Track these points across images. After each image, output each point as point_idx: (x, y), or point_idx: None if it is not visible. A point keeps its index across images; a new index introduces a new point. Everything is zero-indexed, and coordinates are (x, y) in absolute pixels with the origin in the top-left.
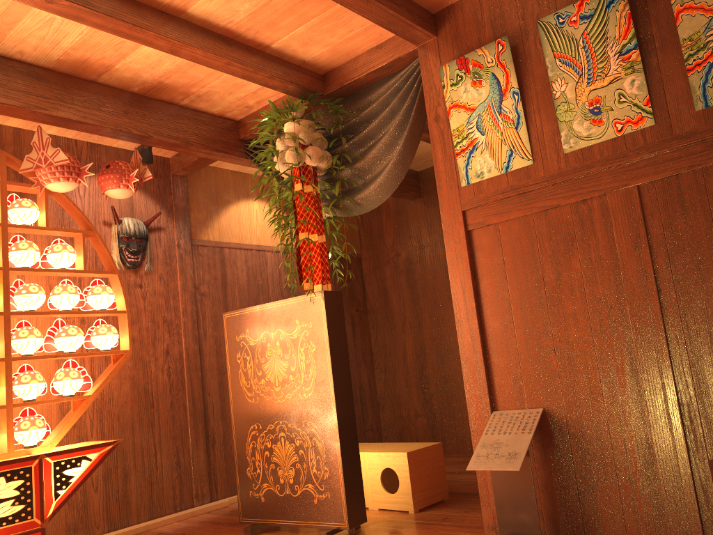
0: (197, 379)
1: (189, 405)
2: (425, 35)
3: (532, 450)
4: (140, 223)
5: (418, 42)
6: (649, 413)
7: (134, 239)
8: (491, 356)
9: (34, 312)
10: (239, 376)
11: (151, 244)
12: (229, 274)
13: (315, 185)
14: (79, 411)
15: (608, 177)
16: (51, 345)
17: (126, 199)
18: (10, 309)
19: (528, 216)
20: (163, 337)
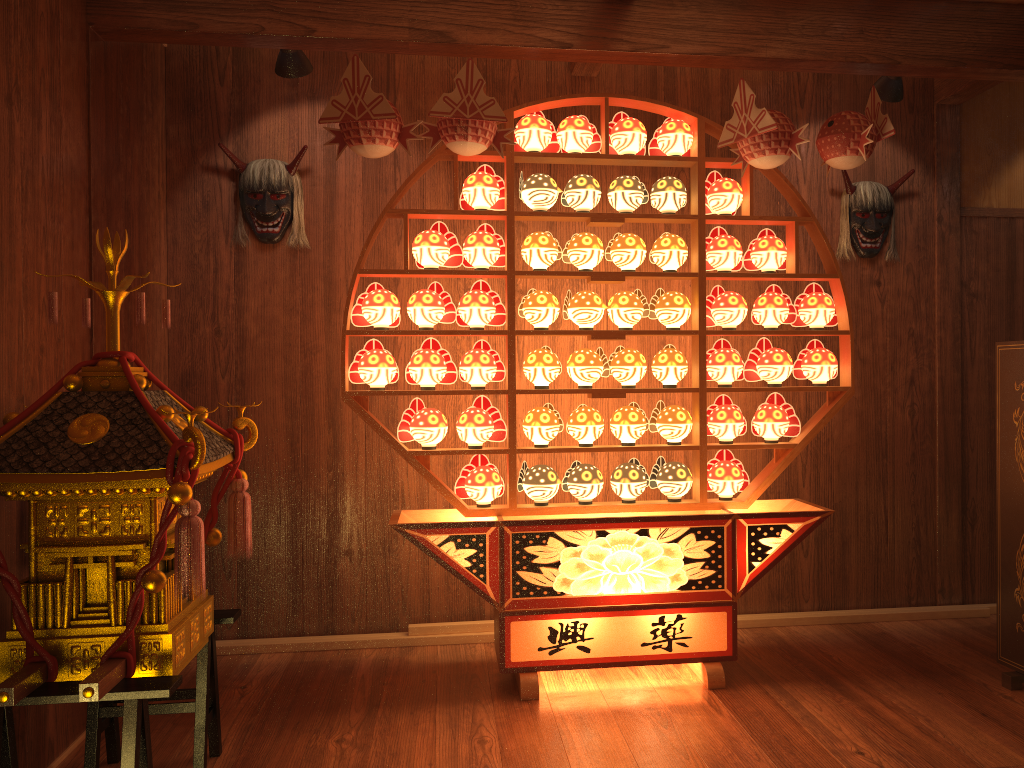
0: (954, 424)
1: (938, 460)
2: None
3: None
4: (881, 189)
5: None
6: None
7: (871, 215)
8: None
9: (732, 331)
10: (1013, 446)
11: (897, 220)
12: (1021, 262)
13: None
14: (782, 463)
15: None
16: (752, 372)
17: None
18: (705, 327)
19: None
20: (907, 359)
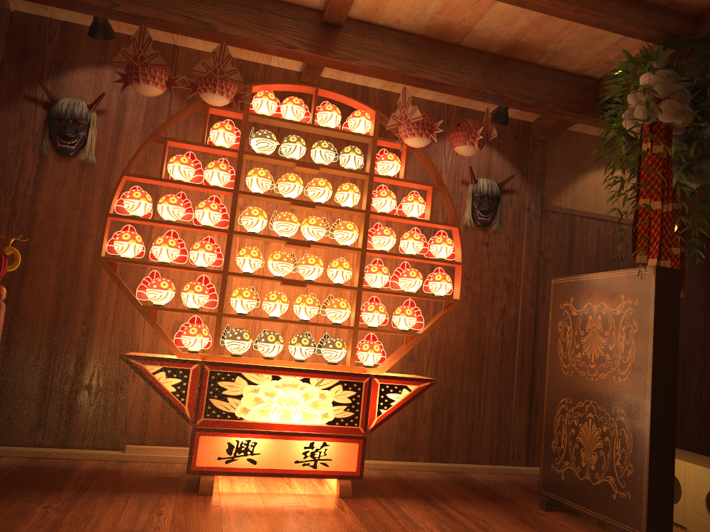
0: (528, 343)
1: (517, 366)
2: None
3: None
4: (493, 184)
5: None
6: None
7: (486, 199)
8: None
9: (384, 252)
10: (557, 345)
11: (502, 206)
12: (577, 244)
13: (666, 145)
14: (409, 345)
15: None
16: (395, 283)
17: (484, 161)
18: (366, 247)
19: None
20: (502, 296)
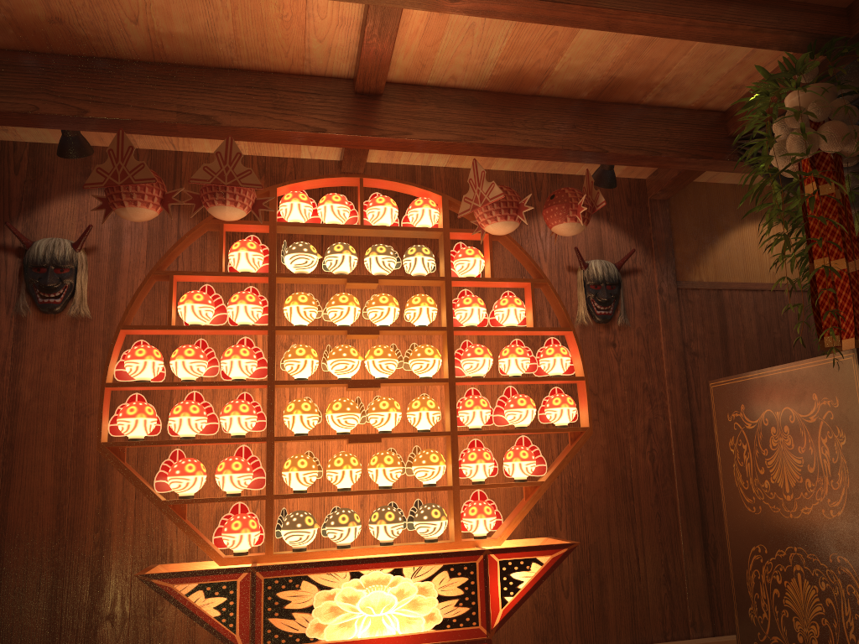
0: (689, 467)
1: (679, 500)
2: None
3: None
4: (609, 265)
5: None
6: None
7: (602, 287)
8: None
9: (479, 378)
10: (733, 472)
11: (625, 291)
12: (730, 326)
13: (838, 182)
14: (531, 500)
15: None
16: (501, 417)
17: (593, 237)
18: (454, 375)
19: None
20: (644, 410)
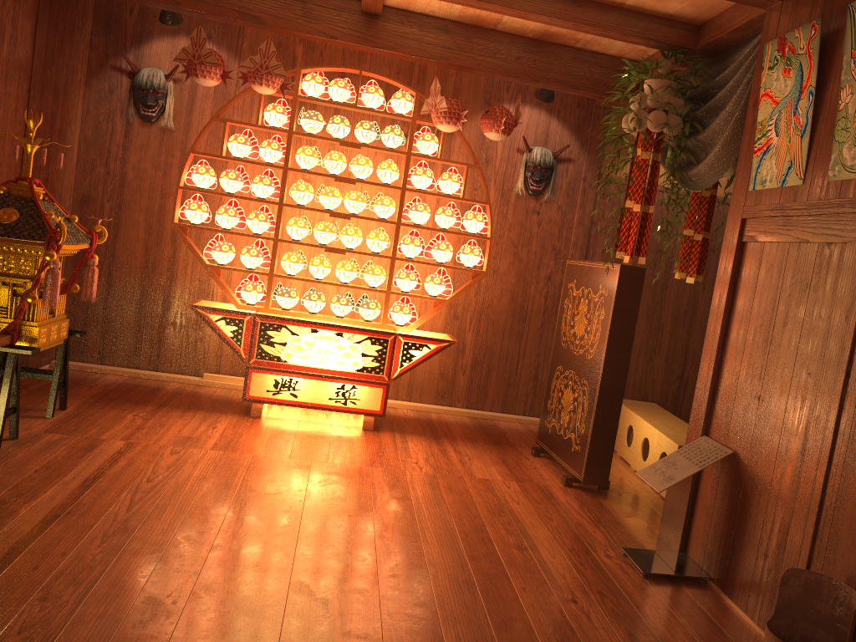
0: None
1: None
2: (765, 0)
3: (717, 487)
4: (548, 154)
5: (763, 6)
6: (796, 500)
7: (538, 169)
8: (720, 381)
9: (417, 226)
10: (562, 320)
11: (557, 175)
12: None
13: (654, 152)
14: (435, 310)
15: (852, 224)
16: (430, 253)
17: (543, 129)
18: (401, 221)
19: (785, 244)
20: (549, 264)
